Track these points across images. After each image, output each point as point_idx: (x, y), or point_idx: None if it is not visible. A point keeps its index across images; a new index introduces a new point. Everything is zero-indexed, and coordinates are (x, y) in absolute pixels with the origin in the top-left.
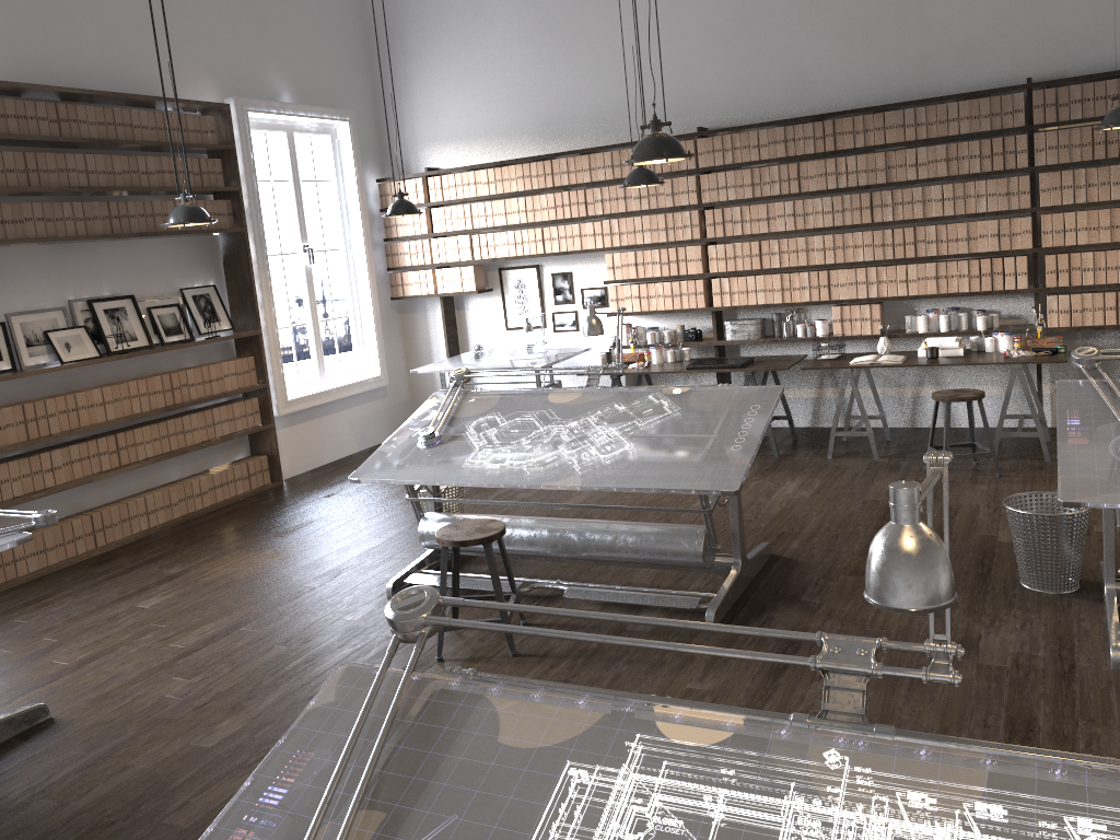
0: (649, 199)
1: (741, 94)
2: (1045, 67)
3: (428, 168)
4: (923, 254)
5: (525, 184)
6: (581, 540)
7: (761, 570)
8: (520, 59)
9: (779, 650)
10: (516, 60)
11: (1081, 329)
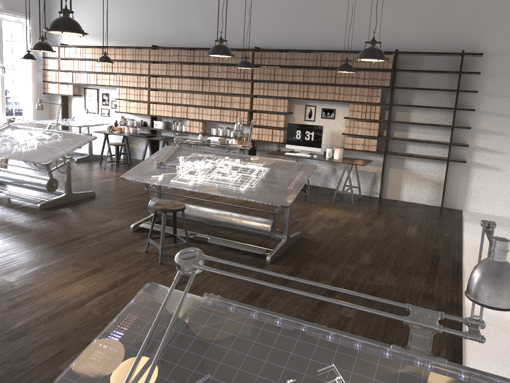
0: (133, 69)
1: (170, 35)
2: (264, 44)
3: (61, 44)
4: (217, 105)
5: (92, 56)
6: (15, 178)
7: (83, 199)
8: (99, 7)
9: (48, 216)
10: (98, 7)
11: (261, 141)
